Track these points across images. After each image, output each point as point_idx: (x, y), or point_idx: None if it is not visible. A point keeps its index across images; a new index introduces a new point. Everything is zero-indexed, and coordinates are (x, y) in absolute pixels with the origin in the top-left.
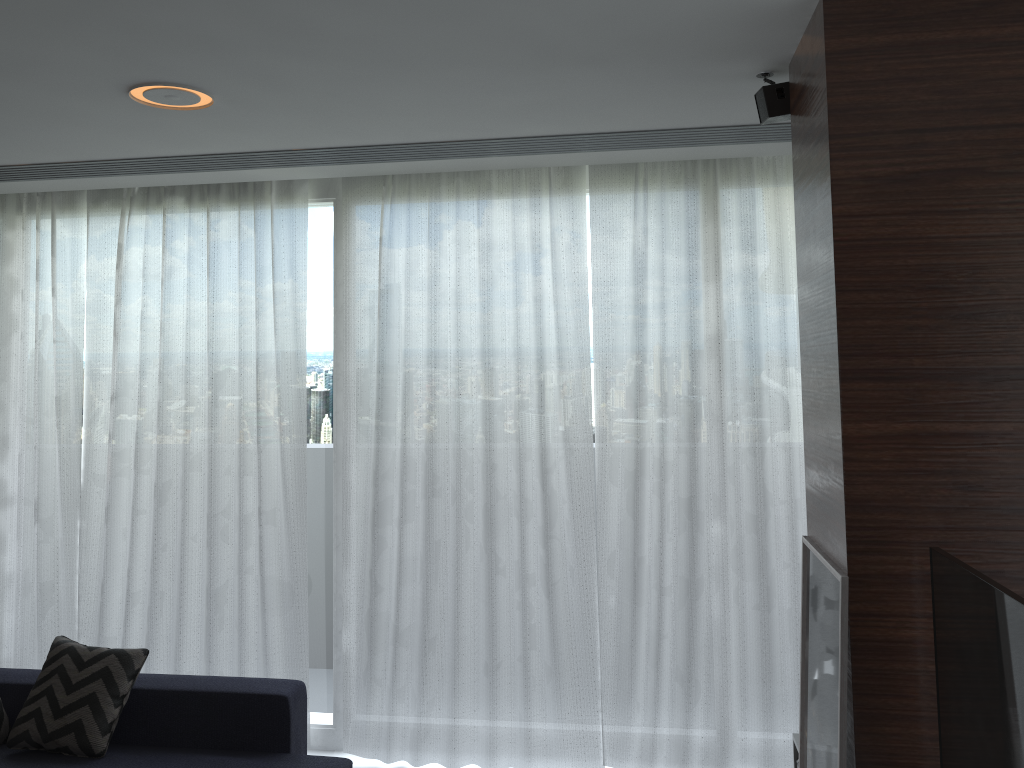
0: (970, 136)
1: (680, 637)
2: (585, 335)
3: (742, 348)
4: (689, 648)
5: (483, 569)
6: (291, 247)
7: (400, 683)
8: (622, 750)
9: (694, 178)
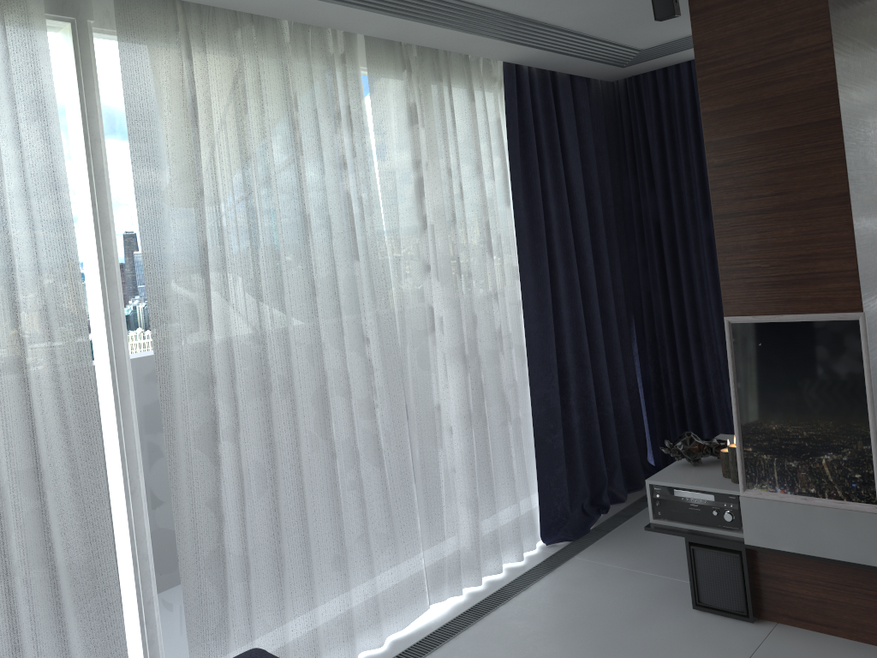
0: (855, 45)
1: (462, 467)
2: (379, 204)
3: (474, 215)
4: (474, 472)
5: (320, 459)
6: (34, 77)
7: (254, 622)
8: (440, 584)
9: (439, 66)
